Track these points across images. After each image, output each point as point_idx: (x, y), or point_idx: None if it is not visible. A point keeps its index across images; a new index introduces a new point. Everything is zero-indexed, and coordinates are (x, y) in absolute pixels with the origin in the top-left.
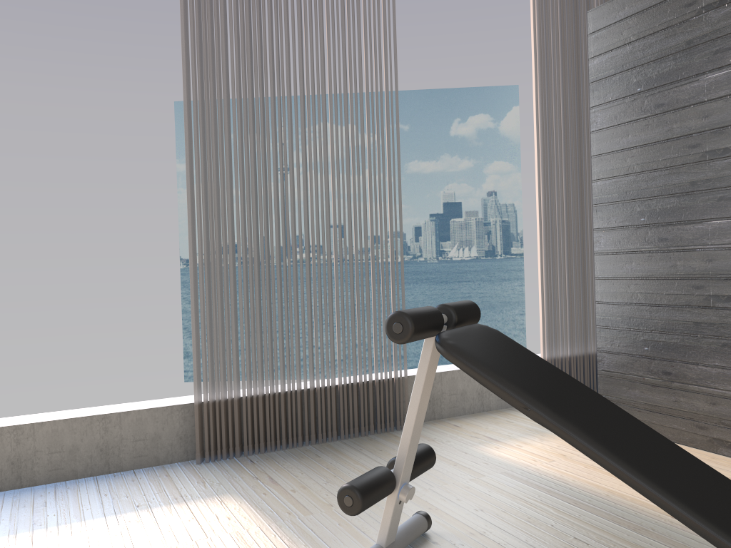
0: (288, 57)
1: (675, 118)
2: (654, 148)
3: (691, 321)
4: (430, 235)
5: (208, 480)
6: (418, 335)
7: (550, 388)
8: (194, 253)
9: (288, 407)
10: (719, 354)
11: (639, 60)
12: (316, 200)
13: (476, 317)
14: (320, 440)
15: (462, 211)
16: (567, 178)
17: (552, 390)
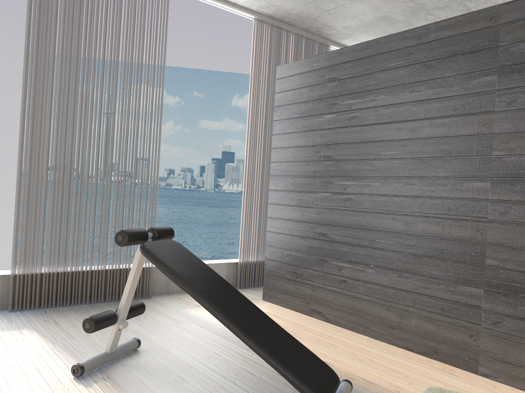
0: (94, 69)
1: (310, 135)
2: (300, 149)
3: (308, 245)
4: (210, 173)
5: (15, 321)
6: (131, 242)
7: (194, 273)
8: (20, 182)
9: (73, 280)
10: (318, 264)
11: (297, 100)
12: (104, 157)
13: (171, 235)
14: (92, 302)
15: (234, 158)
16: (264, 157)
17: (194, 274)
